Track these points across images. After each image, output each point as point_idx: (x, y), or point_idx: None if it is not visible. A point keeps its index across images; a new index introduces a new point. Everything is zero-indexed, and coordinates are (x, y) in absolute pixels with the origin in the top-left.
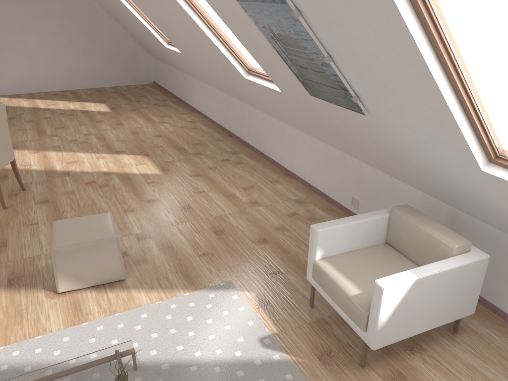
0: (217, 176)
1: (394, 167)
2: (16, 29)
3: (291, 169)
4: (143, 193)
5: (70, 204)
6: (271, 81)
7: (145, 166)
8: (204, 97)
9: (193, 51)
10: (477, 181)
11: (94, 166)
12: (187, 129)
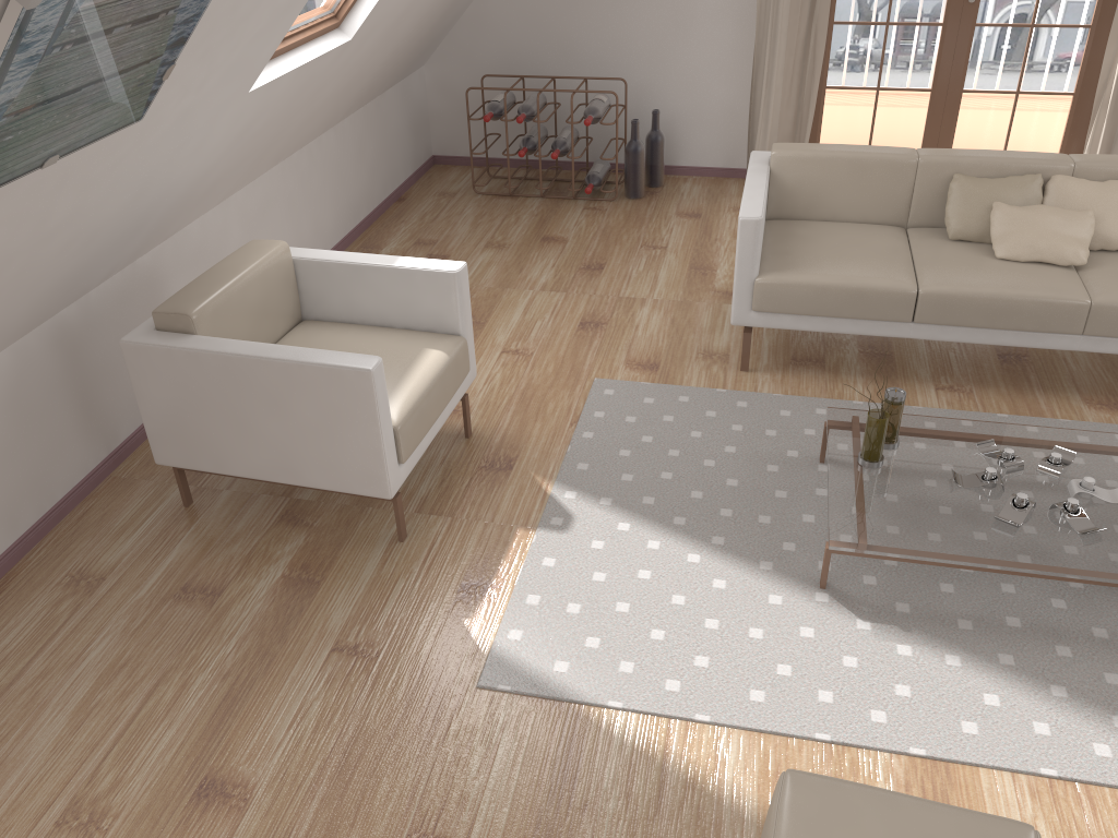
0: None
1: None
2: None
3: None
4: None
5: None
6: None
7: None
8: None
9: None
10: (212, 135)
11: None
12: None
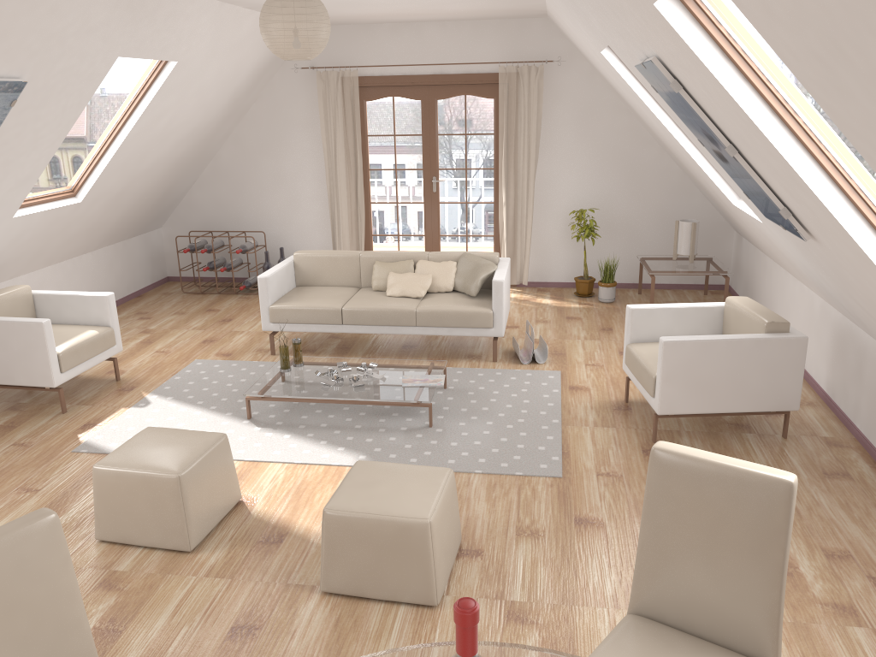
0: None
1: None
2: None
3: None
4: None
5: None
6: None
7: None
8: None
9: None
10: None
11: None
12: None
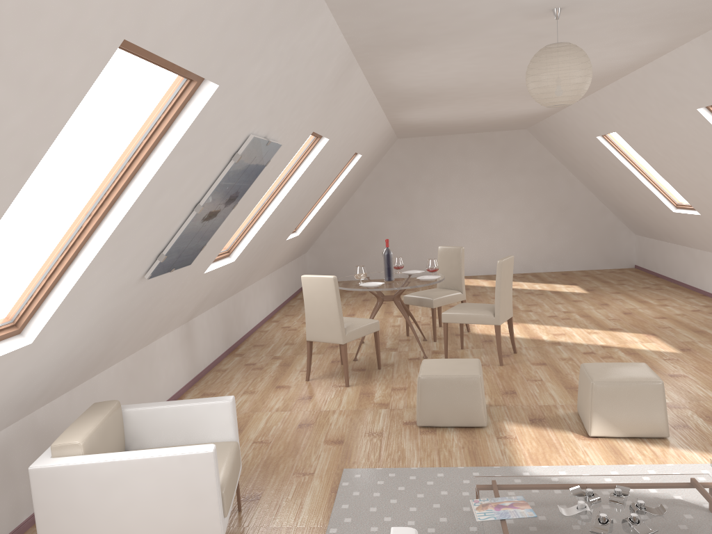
0: None
1: None
2: (481, 206)
3: None
4: (661, 367)
5: (571, 369)
6: None
7: (654, 344)
8: None
9: None
10: None
11: (586, 339)
12: (702, 313)
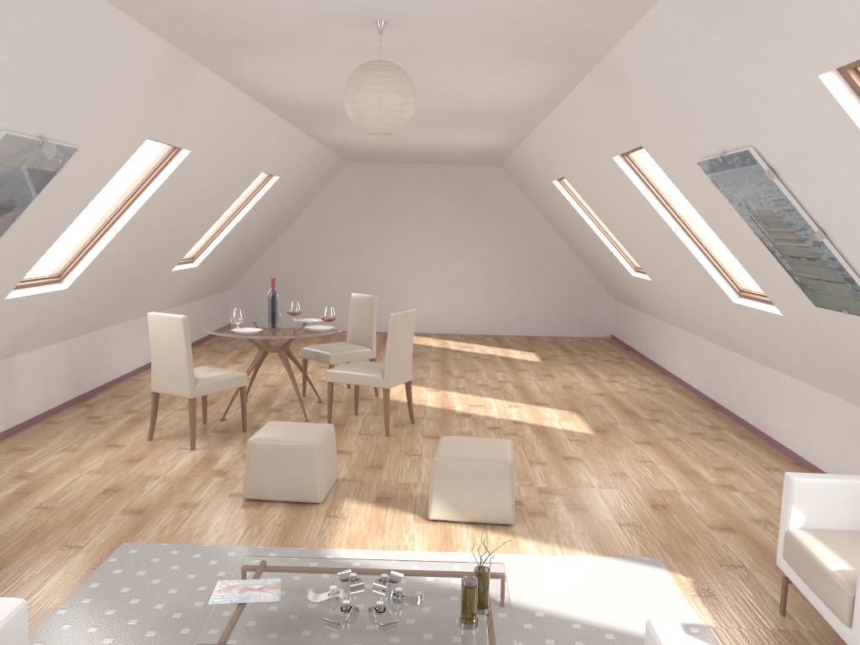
0: (677, 448)
1: None
2: (442, 252)
3: (806, 456)
4: (561, 449)
5: None
6: (770, 303)
7: (572, 423)
8: (681, 352)
9: (665, 272)
10: None
11: (502, 413)
12: (647, 392)
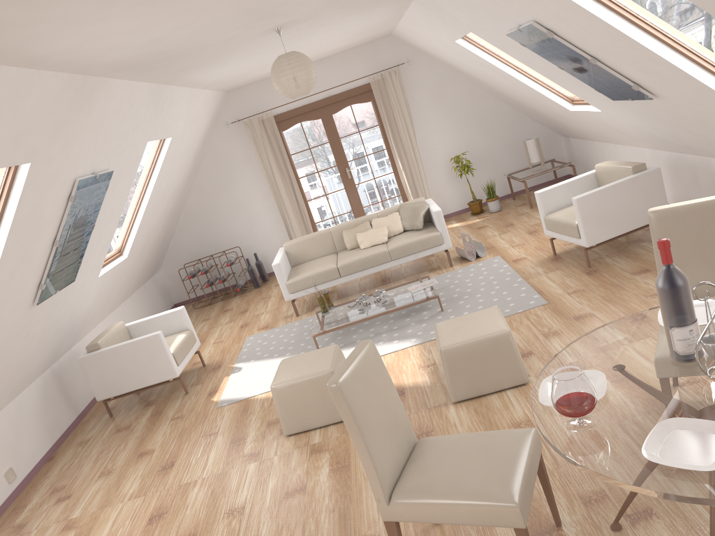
0: None
1: (32, 366)
2: None
3: None
4: None
5: (318, 532)
6: None
7: None
8: None
9: None
10: (90, 293)
11: None
12: None
